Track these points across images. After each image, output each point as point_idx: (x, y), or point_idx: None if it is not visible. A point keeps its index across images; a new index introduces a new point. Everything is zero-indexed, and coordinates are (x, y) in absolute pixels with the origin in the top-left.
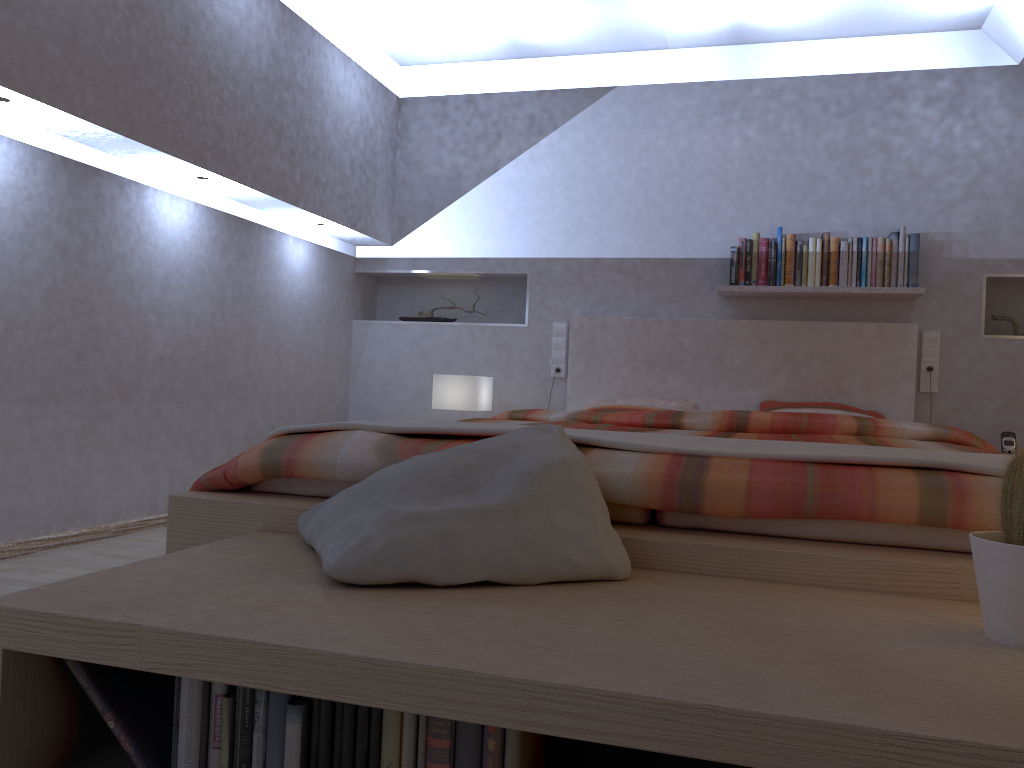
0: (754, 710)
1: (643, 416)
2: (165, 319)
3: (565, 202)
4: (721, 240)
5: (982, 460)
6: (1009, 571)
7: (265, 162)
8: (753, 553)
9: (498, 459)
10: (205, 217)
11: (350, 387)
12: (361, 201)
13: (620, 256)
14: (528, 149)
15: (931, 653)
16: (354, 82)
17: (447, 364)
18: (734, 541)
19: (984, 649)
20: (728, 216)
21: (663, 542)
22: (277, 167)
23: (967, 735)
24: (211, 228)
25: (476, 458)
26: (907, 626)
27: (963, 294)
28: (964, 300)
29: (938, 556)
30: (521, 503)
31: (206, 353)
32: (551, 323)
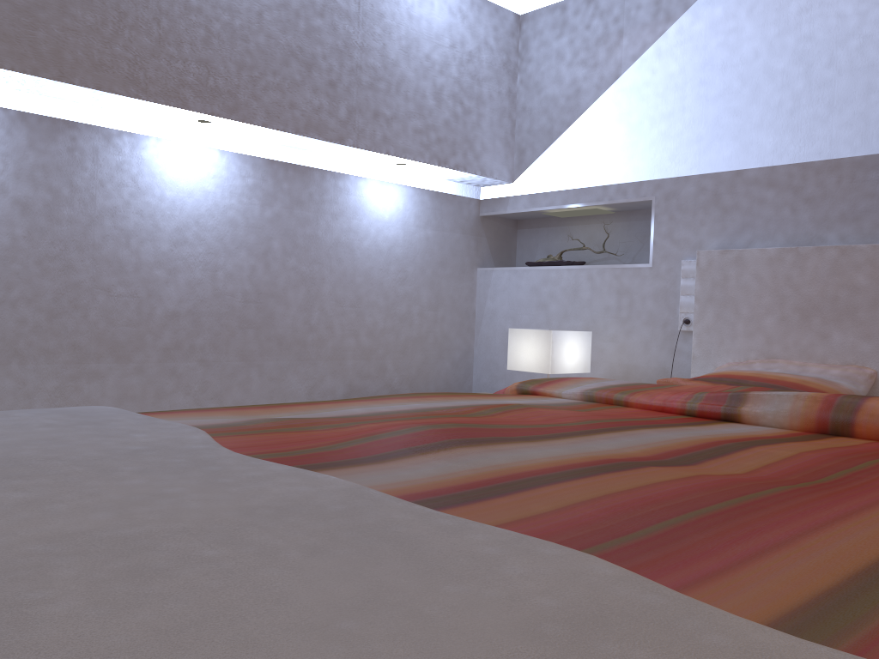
0: None
1: (687, 397)
2: (179, 274)
3: (698, 102)
4: None
5: None
6: None
7: (286, 97)
8: None
9: None
10: (236, 165)
11: (474, 341)
12: (455, 134)
13: (770, 164)
14: (653, 43)
15: None
16: (438, 1)
17: (565, 315)
18: None
19: None
20: None
21: None
22: (307, 102)
23: None
24: (246, 176)
25: None
26: None
27: None
28: None
29: None
30: None
31: (243, 308)
32: (680, 261)
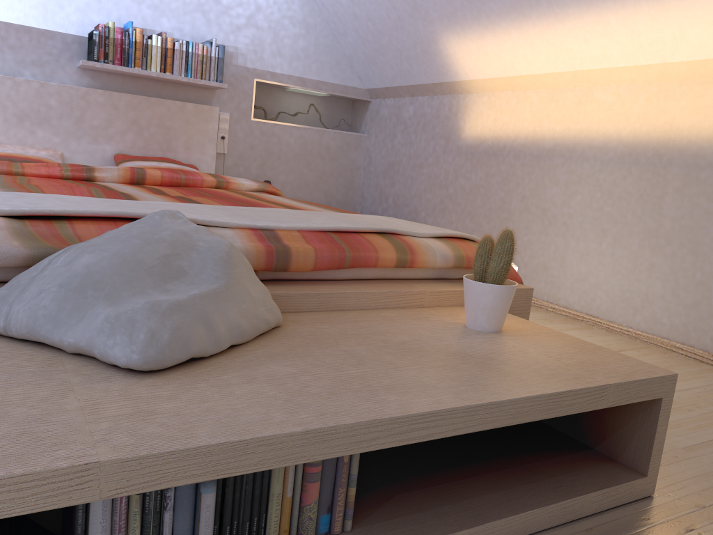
0: (505, 399)
1: (60, 170)
2: None
3: None
4: (78, 20)
5: (383, 223)
6: (493, 297)
7: None
8: (332, 295)
9: (184, 247)
10: None
11: None
12: None
13: None
14: None
15: (478, 344)
16: None
17: None
18: (312, 287)
19: (484, 336)
20: (84, 1)
21: (281, 294)
22: None
23: (568, 386)
24: None
25: (168, 248)
26: (440, 329)
27: (243, 90)
28: (243, 94)
29: (402, 283)
30: (231, 283)
31: None
32: None
